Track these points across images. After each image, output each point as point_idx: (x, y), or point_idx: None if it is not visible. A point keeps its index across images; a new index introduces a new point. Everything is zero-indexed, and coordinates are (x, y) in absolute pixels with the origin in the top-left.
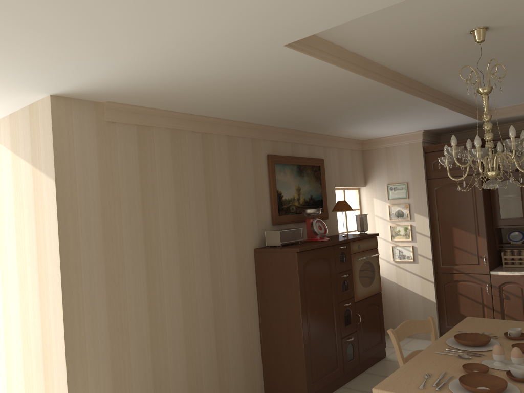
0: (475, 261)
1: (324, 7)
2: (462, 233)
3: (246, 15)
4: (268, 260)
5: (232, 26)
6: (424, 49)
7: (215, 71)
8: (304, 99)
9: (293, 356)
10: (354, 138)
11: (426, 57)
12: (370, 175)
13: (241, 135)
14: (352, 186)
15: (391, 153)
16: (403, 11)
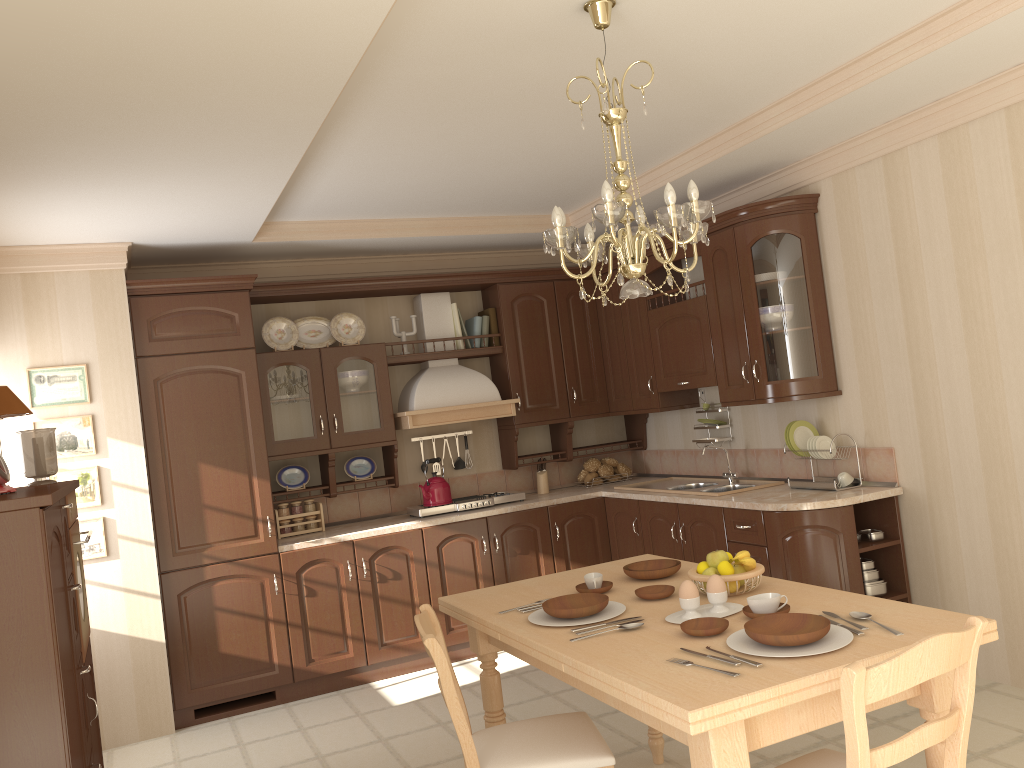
0: (250, 531)
1: None
2: (220, 474)
3: None
4: None
5: None
6: (492, 5)
7: None
8: (155, 23)
9: None
10: None
11: (458, 28)
12: None
13: None
14: None
15: (39, 290)
16: None
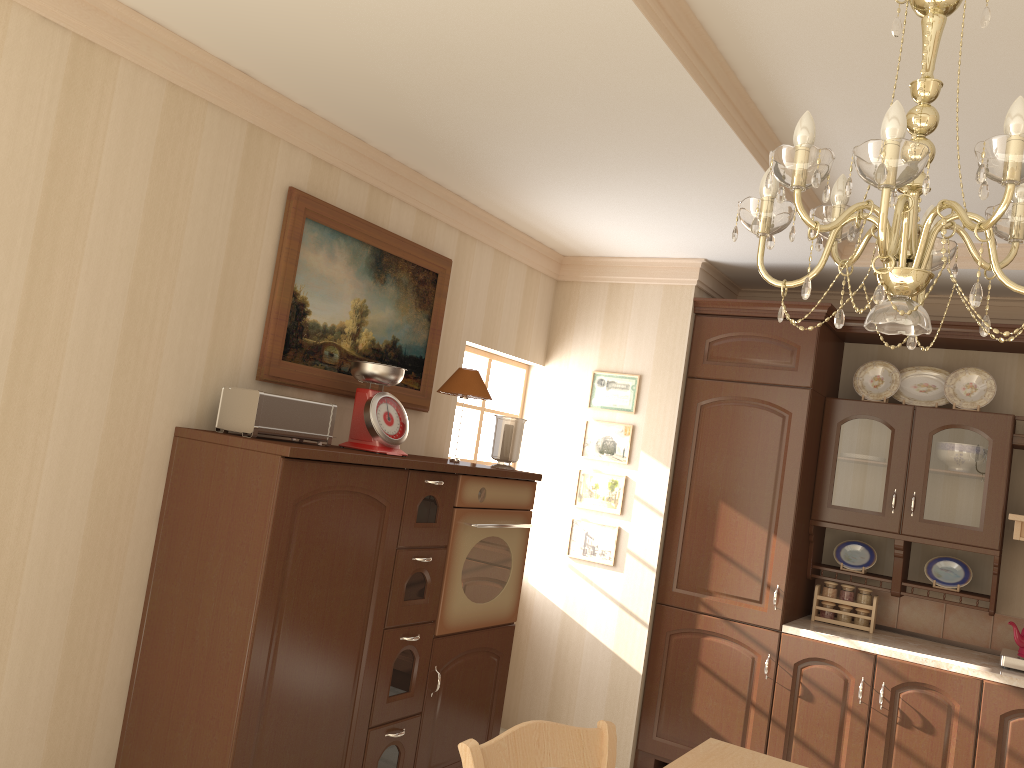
0: (754, 594)
1: None
2: (738, 521)
3: None
4: (204, 466)
5: None
6: None
7: None
8: None
9: (202, 761)
10: (544, 241)
11: None
12: (562, 342)
13: (219, 102)
14: (512, 353)
15: (620, 300)
16: None
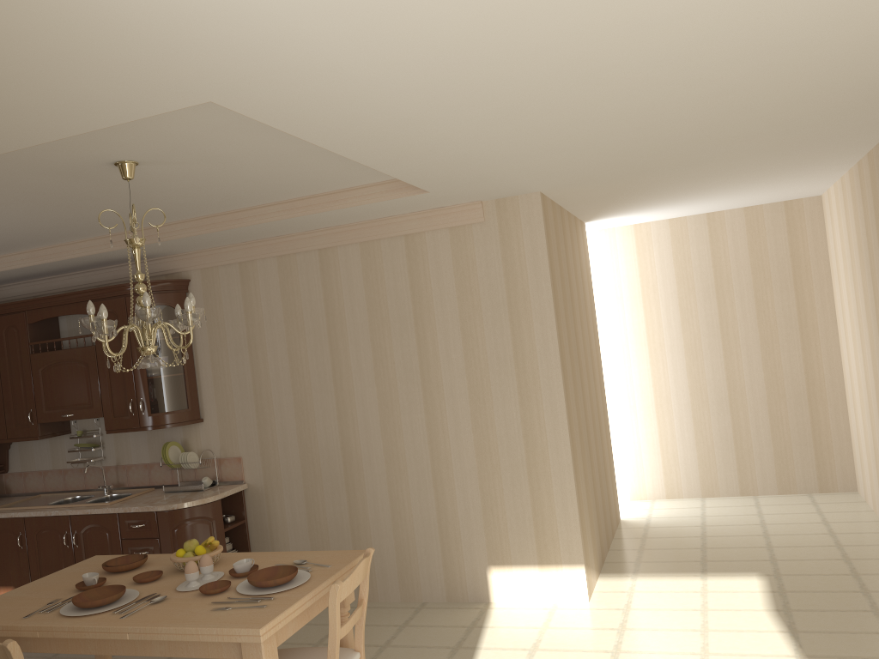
0: None
1: (326, 116)
2: None
3: (343, 83)
4: None
5: (315, 75)
6: (55, 151)
7: (80, 51)
8: None
9: None
10: None
11: (14, 156)
12: None
13: None
14: None
15: None
16: (213, 126)
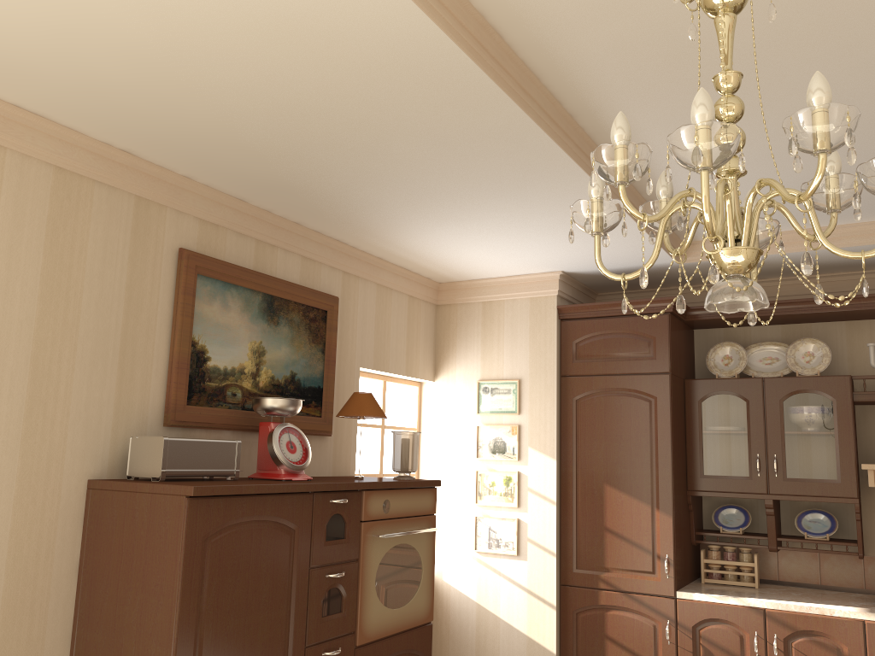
0: (647, 566)
1: None
2: (623, 500)
3: None
4: (117, 514)
5: None
6: None
7: None
8: (243, 64)
9: None
10: (420, 272)
11: None
12: (447, 358)
13: (105, 179)
14: (403, 373)
15: (493, 315)
16: None
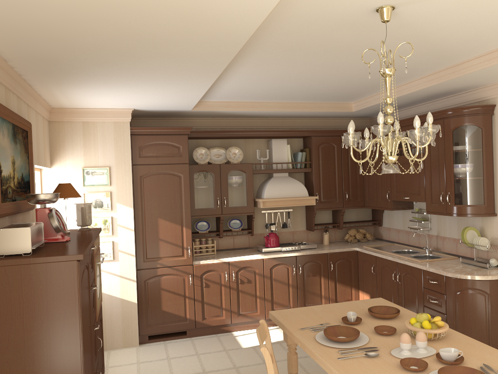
0: (180, 253)
1: None
2: (168, 224)
3: None
4: (12, 280)
5: None
6: (324, 8)
7: None
8: (147, 19)
9: None
10: (51, 102)
11: (304, 19)
12: (59, 154)
13: None
14: (44, 165)
15: (90, 130)
16: None
